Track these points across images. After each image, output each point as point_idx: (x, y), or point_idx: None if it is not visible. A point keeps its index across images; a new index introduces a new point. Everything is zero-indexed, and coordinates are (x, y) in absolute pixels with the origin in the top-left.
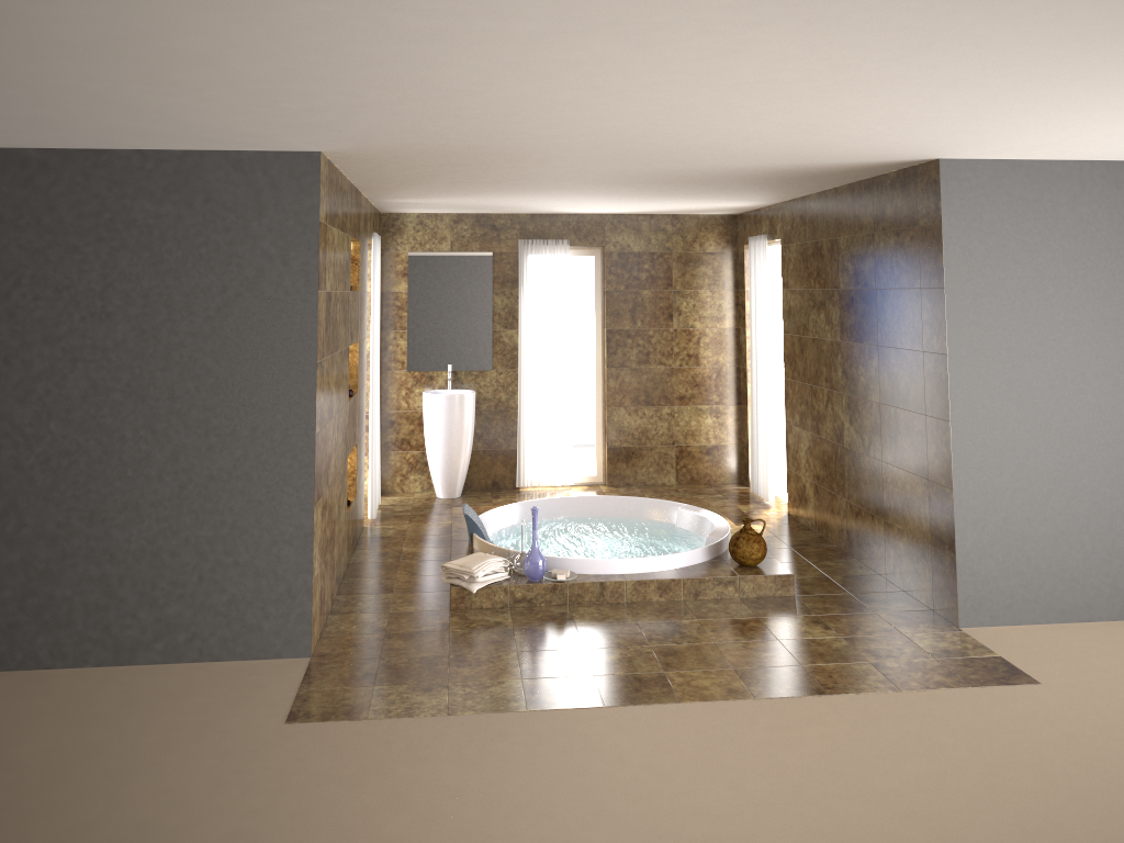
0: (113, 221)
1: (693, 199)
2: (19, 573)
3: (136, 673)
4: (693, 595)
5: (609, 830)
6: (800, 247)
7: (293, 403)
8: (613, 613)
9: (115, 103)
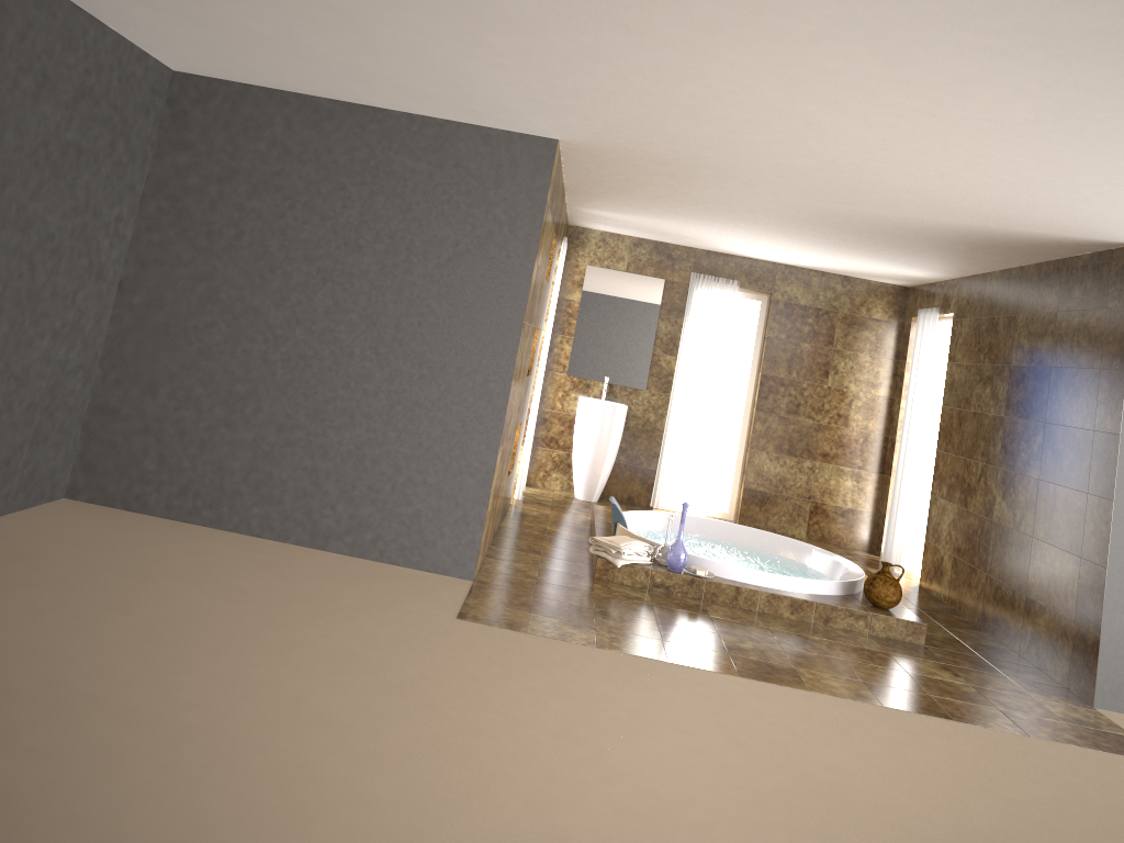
0: (377, 169)
1: (872, 257)
2: (248, 450)
3: (328, 556)
4: (823, 620)
5: (745, 756)
6: (974, 322)
7: (497, 353)
8: (745, 615)
9: (423, 60)
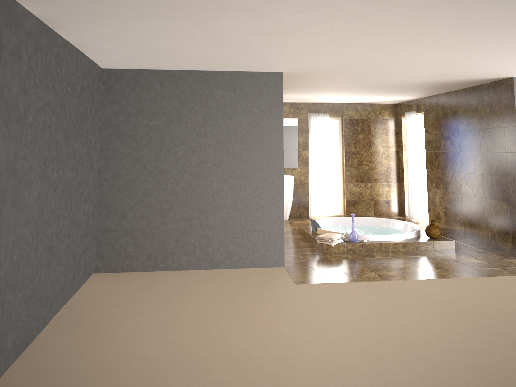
0: (206, 97)
1: (390, 95)
2: (174, 233)
3: (222, 271)
4: (415, 249)
5: (445, 310)
6: (435, 115)
7: (275, 168)
8: (388, 254)
9: (246, 51)
